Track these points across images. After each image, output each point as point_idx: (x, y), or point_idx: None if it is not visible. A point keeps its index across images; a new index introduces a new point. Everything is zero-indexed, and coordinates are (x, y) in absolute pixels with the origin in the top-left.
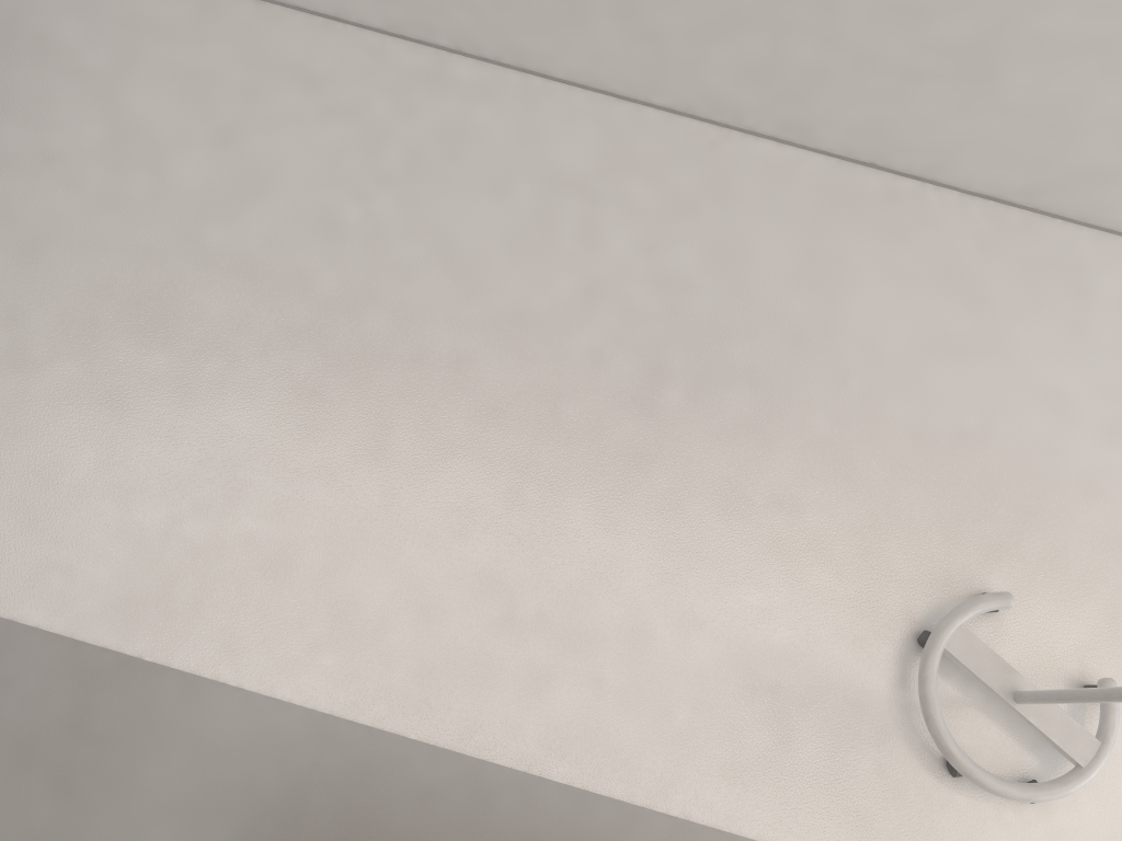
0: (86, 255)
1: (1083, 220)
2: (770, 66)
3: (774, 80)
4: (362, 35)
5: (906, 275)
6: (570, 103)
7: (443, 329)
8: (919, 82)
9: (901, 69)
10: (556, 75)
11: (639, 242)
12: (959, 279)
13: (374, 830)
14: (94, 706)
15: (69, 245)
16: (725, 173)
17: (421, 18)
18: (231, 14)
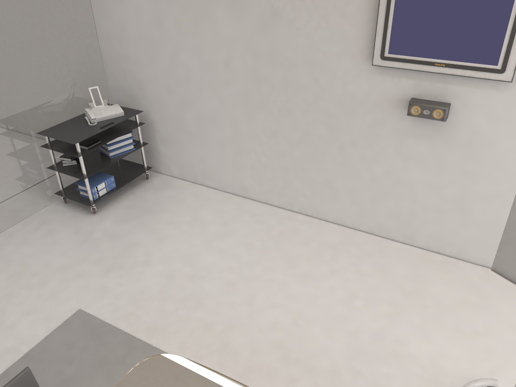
0: (175, 243)
1: None
2: (396, 211)
3: (398, 217)
4: (271, 207)
5: (451, 282)
6: (333, 227)
7: (279, 274)
8: (445, 214)
9: (438, 209)
10: (329, 220)
11: (351, 261)
12: (473, 286)
13: None
14: (130, 355)
15: (171, 240)
16: (384, 248)
17: (290, 200)
18: (235, 199)
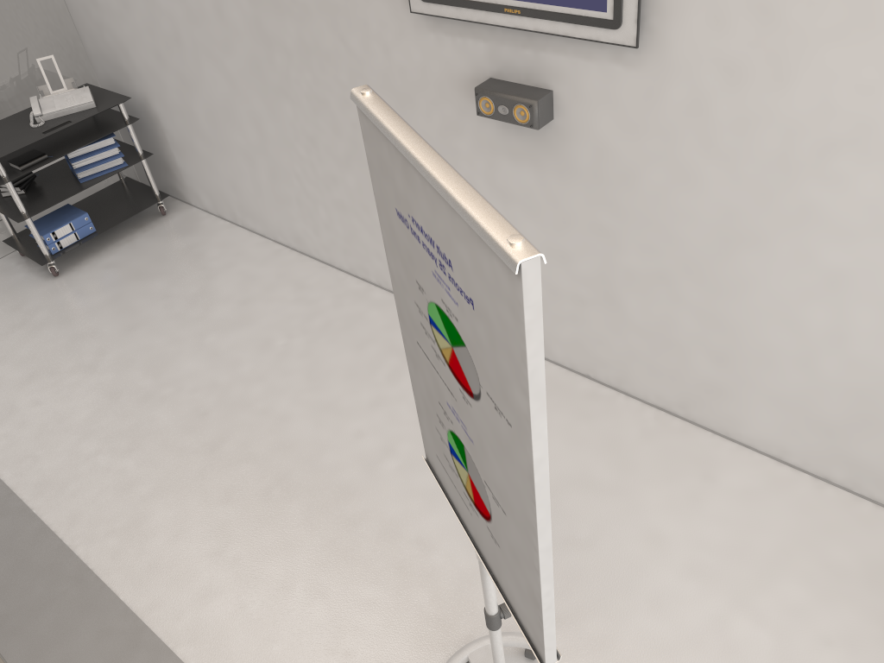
0: (151, 334)
1: (727, 435)
2: None
3: None
4: (338, 273)
5: (580, 438)
6: None
7: (287, 401)
8: (585, 307)
9: (572, 297)
10: None
11: None
12: (616, 449)
13: (63, 641)
14: None
15: (147, 329)
16: None
17: (362, 264)
18: (284, 257)
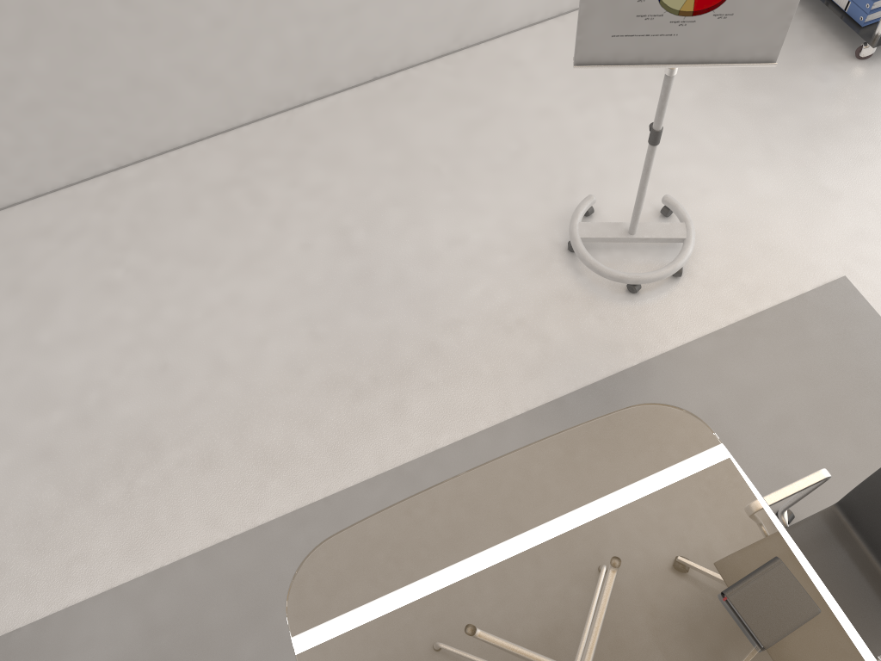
0: None
1: (492, 36)
2: (284, 54)
3: (292, 62)
4: (59, 194)
5: (430, 110)
6: (199, 151)
7: (212, 290)
8: (359, 12)
9: (345, 10)
10: (181, 143)
11: (286, 184)
12: (457, 96)
13: None
14: (153, 611)
15: None
16: (305, 128)
17: (86, 159)
18: None
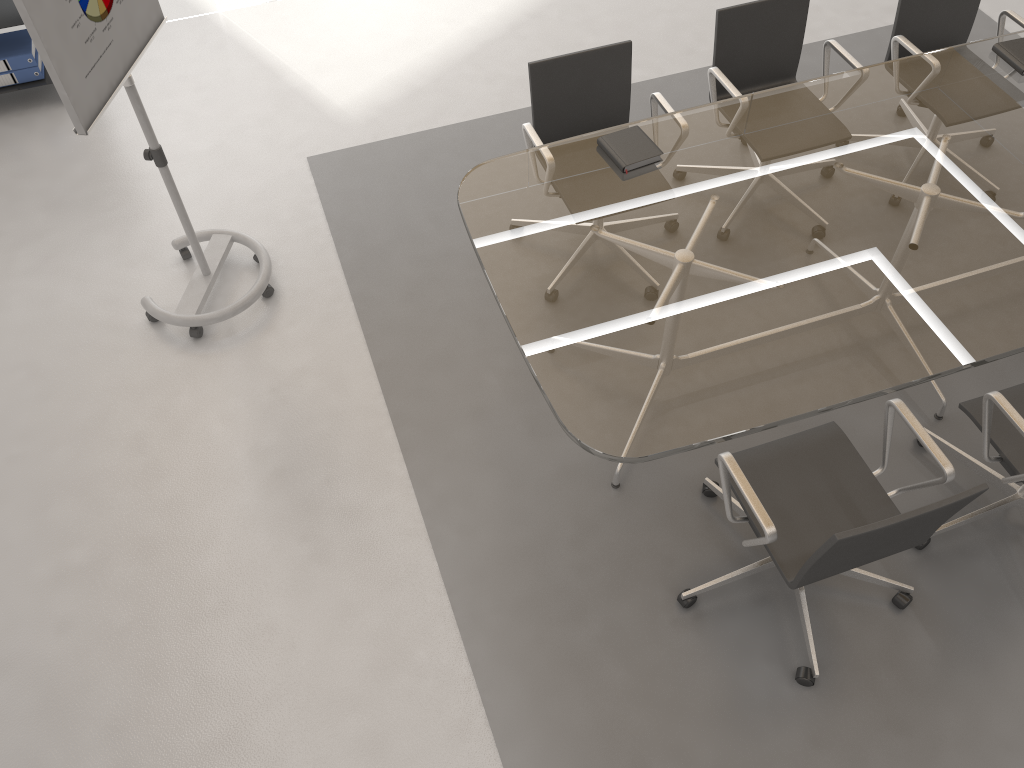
0: None
1: None
2: None
3: None
4: None
5: None
6: None
7: (85, 767)
8: None
9: None
10: None
11: None
12: None
13: (508, 546)
14: None
15: None
16: None
17: None
18: None
